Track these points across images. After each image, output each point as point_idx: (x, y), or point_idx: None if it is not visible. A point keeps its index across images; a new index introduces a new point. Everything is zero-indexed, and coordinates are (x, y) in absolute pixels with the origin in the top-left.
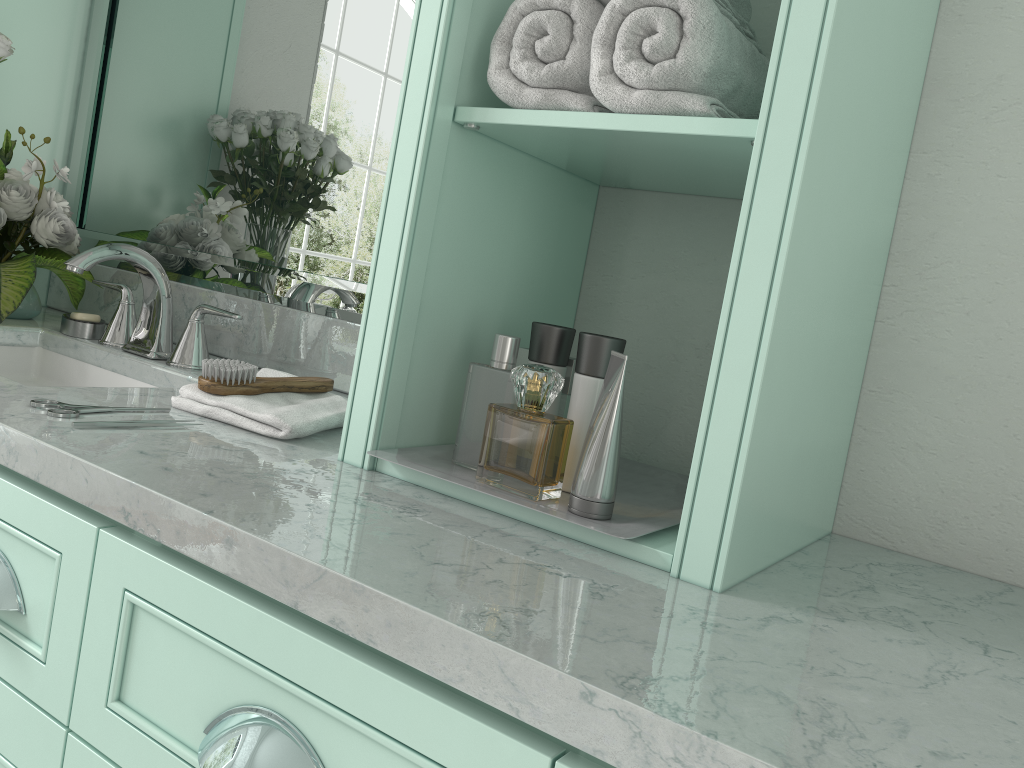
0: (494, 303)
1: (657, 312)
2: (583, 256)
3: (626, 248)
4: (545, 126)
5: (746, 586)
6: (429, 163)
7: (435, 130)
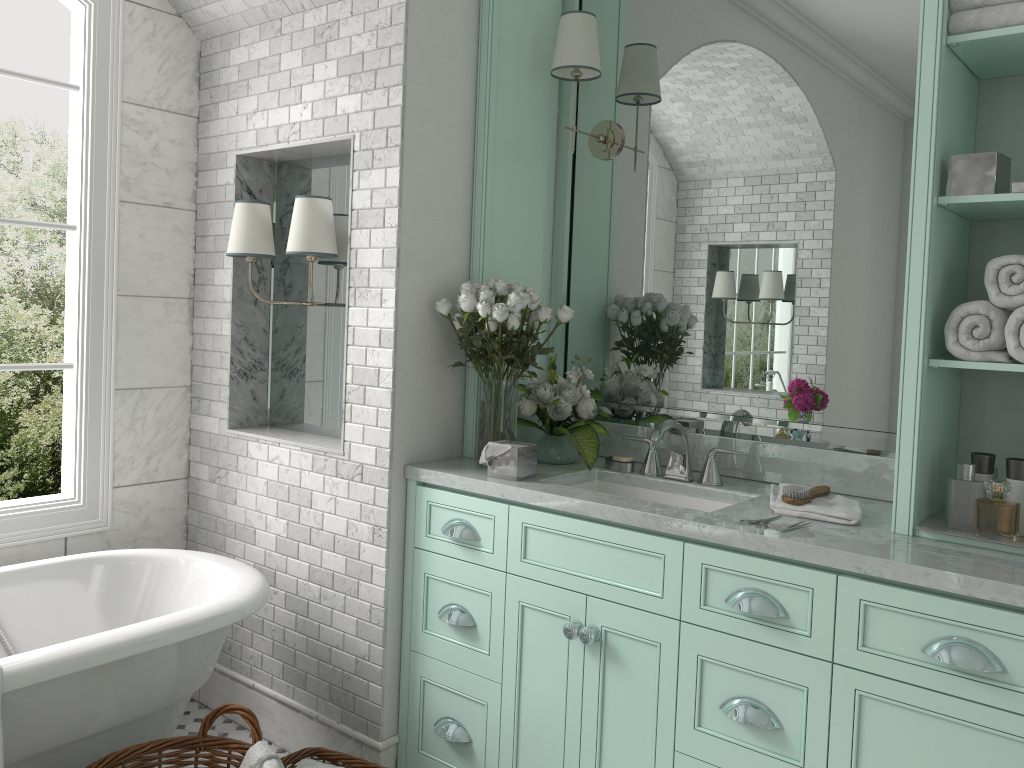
0: (937, 442)
1: (1011, 430)
2: (958, 402)
3: (985, 397)
4: (984, 369)
5: None
6: (922, 389)
7: (923, 373)
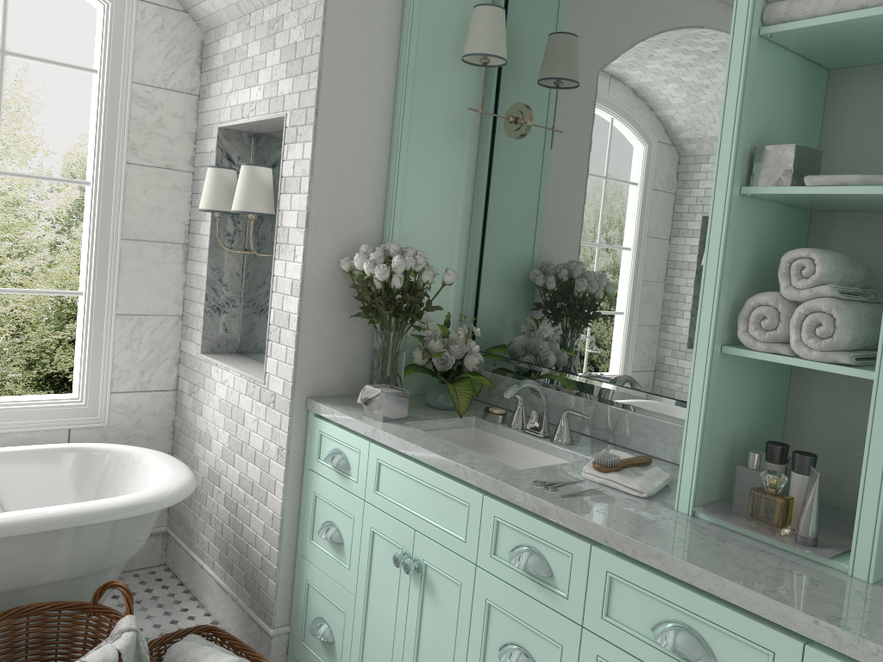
0: (742, 427)
1: (833, 422)
2: (786, 389)
3: (812, 386)
4: (769, 361)
5: None
6: (711, 374)
7: (713, 359)
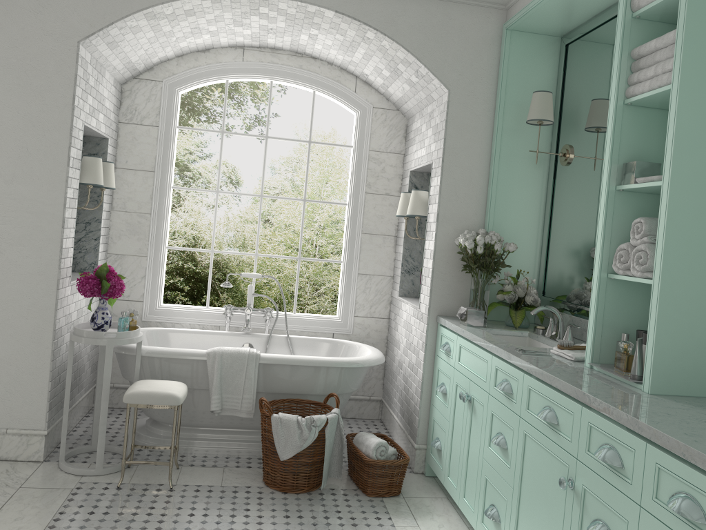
0: (633, 324)
1: None
2: None
3: None
4: (623, 279)
5: (662, 395)
6: (599, 289)
7: (600, 280)
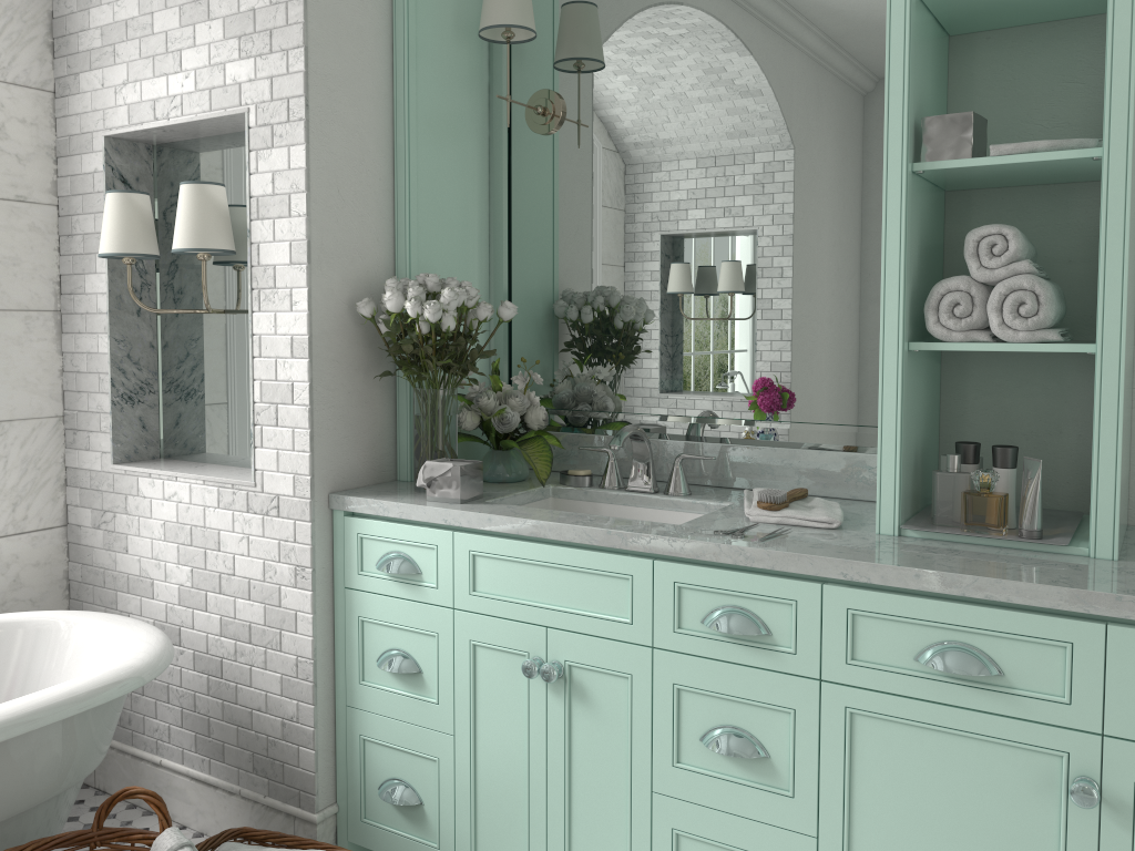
0: (919, 433)
1: (994, 417)
2: (939, 389)
3: (966, 382)
4: (967, 350)
5: (1123, 556)
6: (903, 375)
7: (904, 358)
